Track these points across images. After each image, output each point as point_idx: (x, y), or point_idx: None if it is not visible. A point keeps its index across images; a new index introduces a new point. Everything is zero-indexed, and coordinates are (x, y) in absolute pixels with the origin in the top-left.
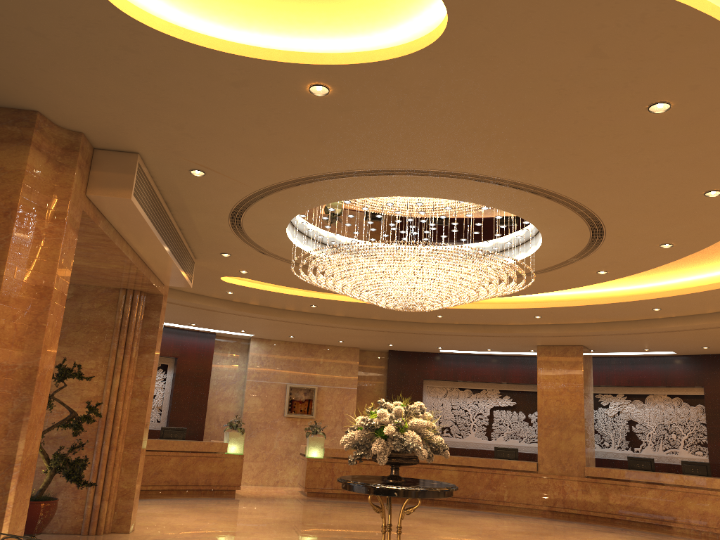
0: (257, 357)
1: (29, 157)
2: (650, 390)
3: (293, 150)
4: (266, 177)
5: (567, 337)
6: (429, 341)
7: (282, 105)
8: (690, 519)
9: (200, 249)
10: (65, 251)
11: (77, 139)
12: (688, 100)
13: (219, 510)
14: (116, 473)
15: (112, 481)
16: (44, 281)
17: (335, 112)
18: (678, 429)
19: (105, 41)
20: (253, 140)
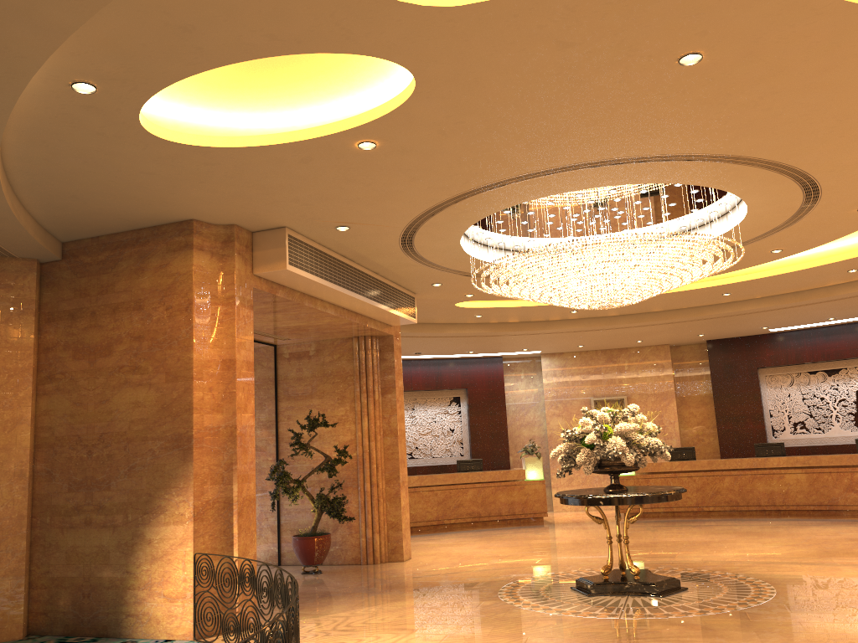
0: (551, 374)
1: (194, 258)
2: None
3: (398, 191)
4: (400, 216)
5: None
6: (741, 323)
7: (352, 163)
8: None
9: (410, 285)
10: (240, 327)
11: (231, 231)
12: (714, 44)
13: (509, 538)
14: (381, 508)
15: (379, 515)
16: (228, 355)
17: (397, 155)
18: None
19: (192, 164)
20: (359, 194)
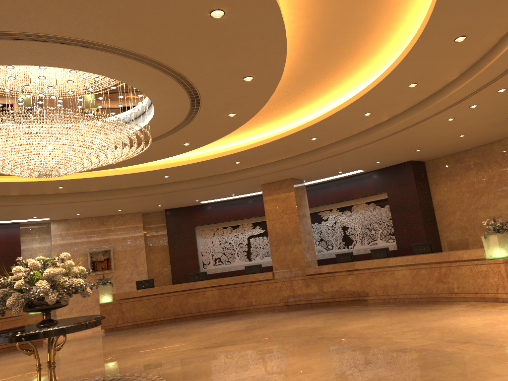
0: (59, 235)
1: None
2: (353, 202)
3: None
4: None
5: (273, 174)
6: (181, 197)
7: None
8: (377, 292)
9: None
10: None
11: None
12: None
13: (0, 364)
14: None
15: None
16: None
17: None
18: (375, 227)
19: None
20: None
